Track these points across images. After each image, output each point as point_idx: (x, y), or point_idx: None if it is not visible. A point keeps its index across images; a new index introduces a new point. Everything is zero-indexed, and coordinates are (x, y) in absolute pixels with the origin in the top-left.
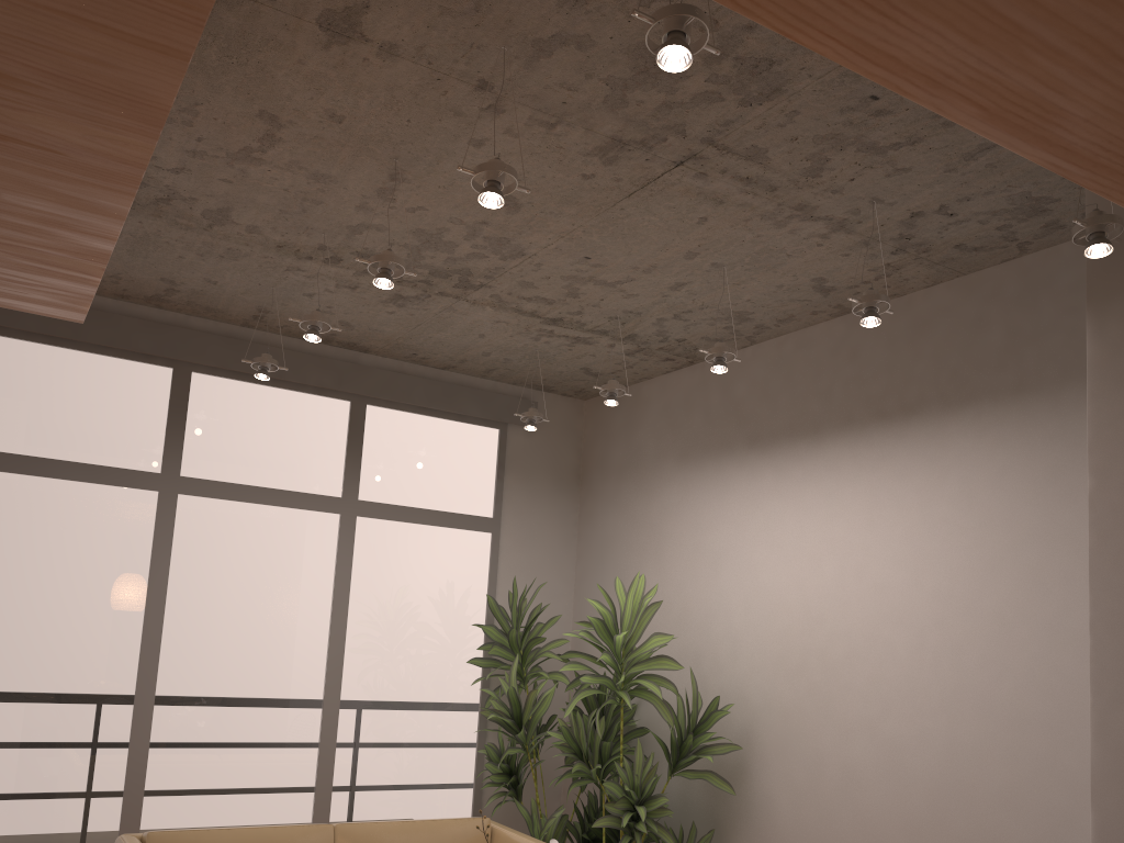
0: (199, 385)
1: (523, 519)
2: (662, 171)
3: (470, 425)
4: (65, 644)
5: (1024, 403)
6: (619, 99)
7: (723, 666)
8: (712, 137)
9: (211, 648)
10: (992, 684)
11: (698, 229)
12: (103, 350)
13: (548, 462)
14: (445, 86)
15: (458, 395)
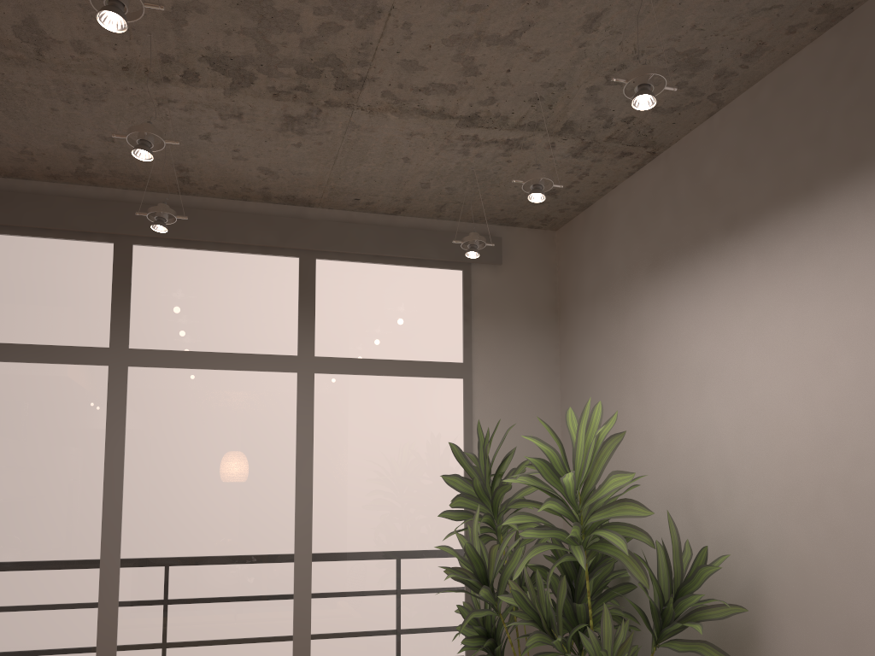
0: (141, 257)
1: (496, 362)
2: None
3: (429, 269)
4: (27, 523)
5: None
6: None
7: (718, 507)
8: None
9: (173, 517)
10: None
11: None
12: (43, 233)
13: (520, 300)
14: None
15: (412, 239)
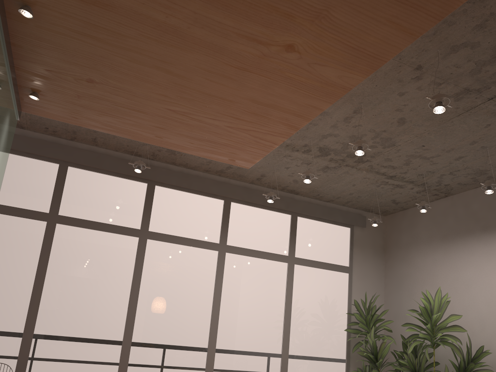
0: (233, 207)
1: (361, 268)
2: (480, 103)
3: (338, 226)
4: (183, 314)
5: None
6: (477, 70)
7: (477, 333)
8: None
9: (238, 319)
10: None
11: (483, 130)
12: (199, 192)
13: (370, 243)
14: (401, 69)
15: (333, 213)
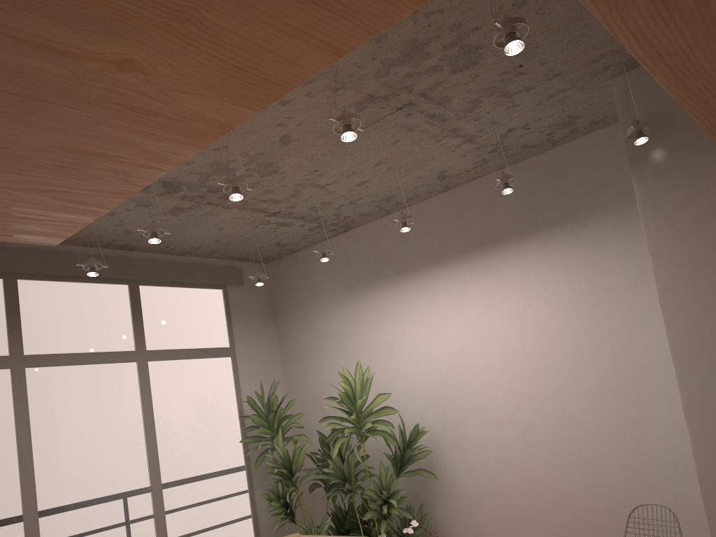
0: (24, 288)
1: (247, 345)
2: (387, 114)
3: (205, 289)
4: None
5: (569, 227)
6: (384, 72)
7: (407, 407)
8: (426, 92)
9: (70, 471)
10: (581, 380)
11: (391, 148)
12: None
13: (254, 306)
14: None
15: (195, 271)
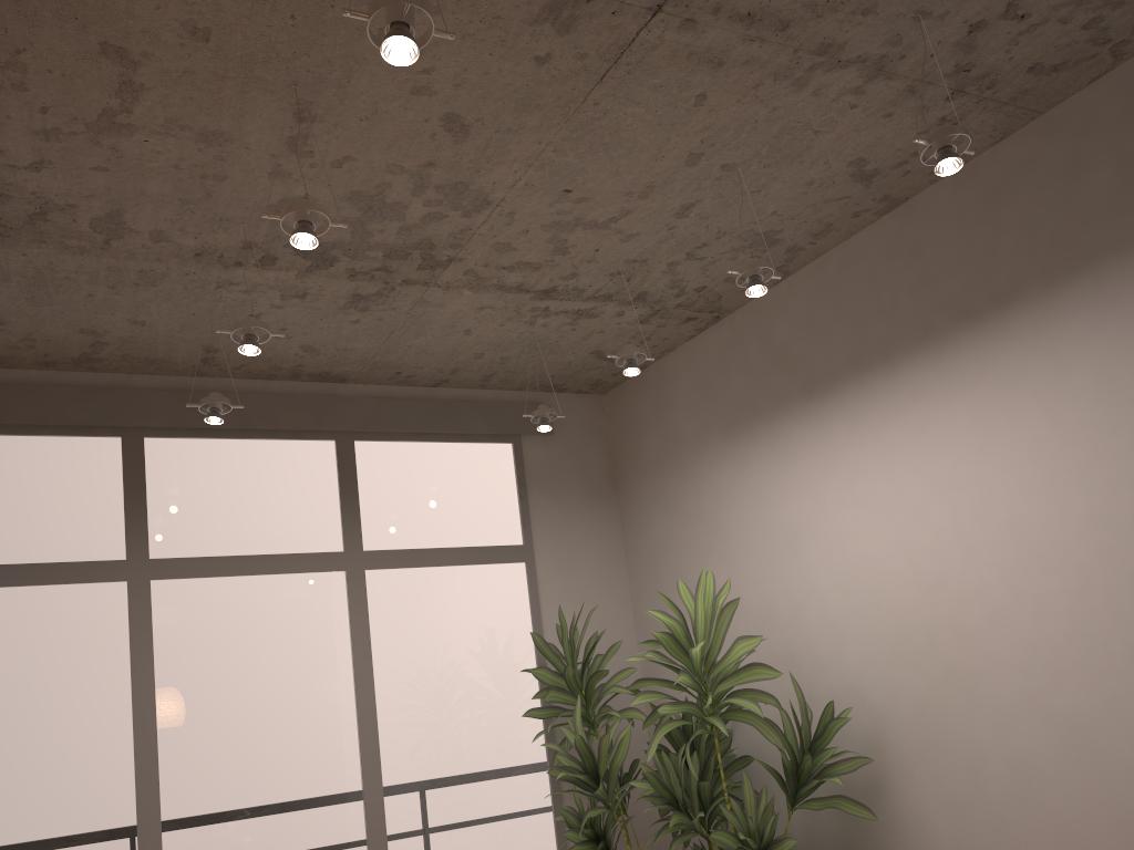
0: (155, 451)
1: (558, 540)
2: (636, 29)
3: (478, 444)
4: (43, 780)
5: None
6: None
7: (828, 665)
8: None
9: (219, 753)
10: None
11: (697, 116)
12: (35, 430)
13: (575, 471)
14: None
15: (457, 412)
